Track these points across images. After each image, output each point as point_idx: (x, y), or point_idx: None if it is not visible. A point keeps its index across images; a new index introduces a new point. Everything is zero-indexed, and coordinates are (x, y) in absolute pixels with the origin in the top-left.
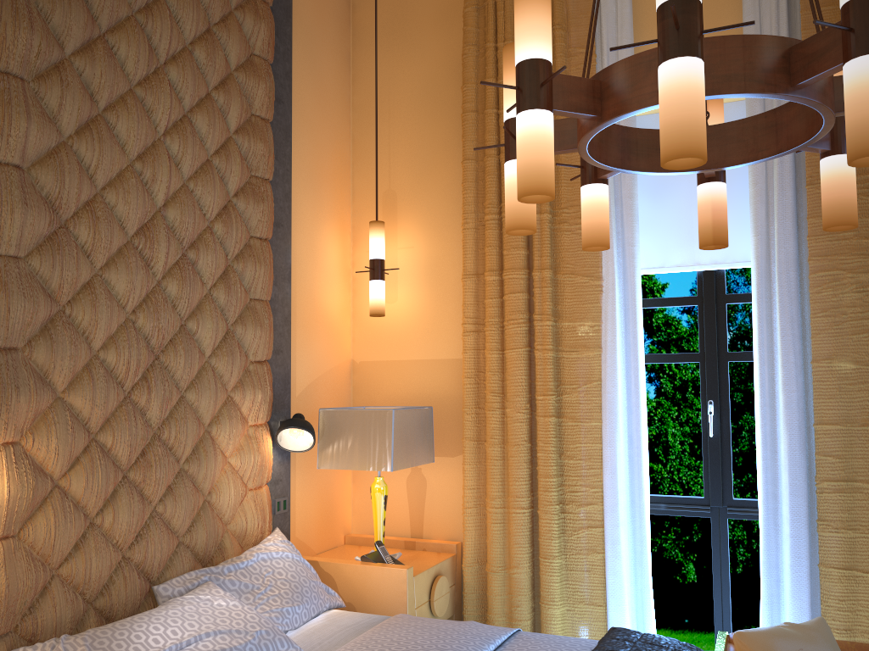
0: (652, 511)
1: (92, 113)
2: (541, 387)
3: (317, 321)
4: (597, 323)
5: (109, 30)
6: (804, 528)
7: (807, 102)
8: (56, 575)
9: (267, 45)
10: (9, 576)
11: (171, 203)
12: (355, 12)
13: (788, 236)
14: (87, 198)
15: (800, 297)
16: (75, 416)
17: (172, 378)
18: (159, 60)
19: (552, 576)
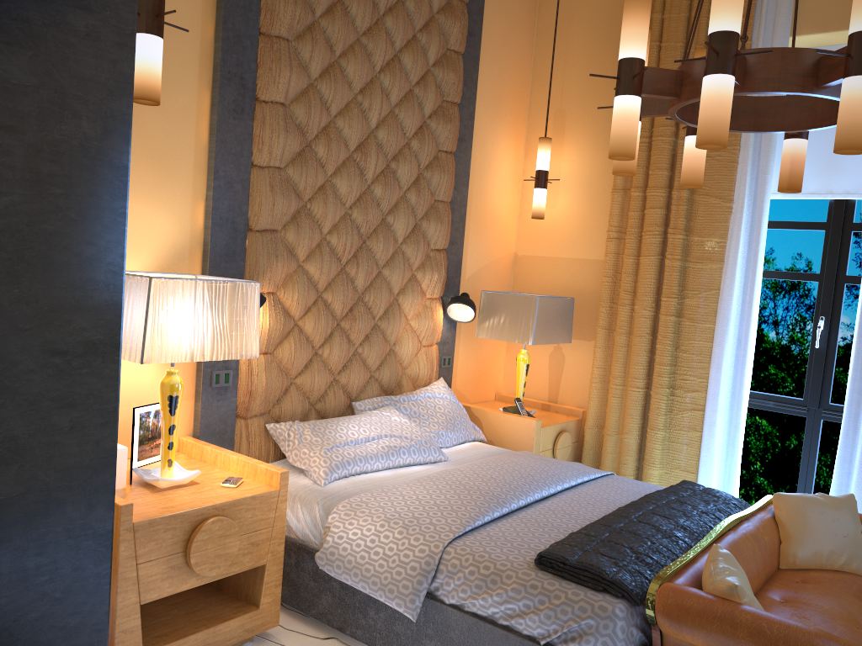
0: (755, 405)
1: (331, 60)
2: (666, 291)
3: (488, 220)
4: (723, 240)
5: None
6: None
7: (831, 97)
8: (293, 382)
9: None
10: (267, 378)
11: (381, 125)
12: None
13: None
14: (324, 125)
15: None
16: (309, 279)
17: (373, 258)
18: (379, 13)
19: (655, 444)
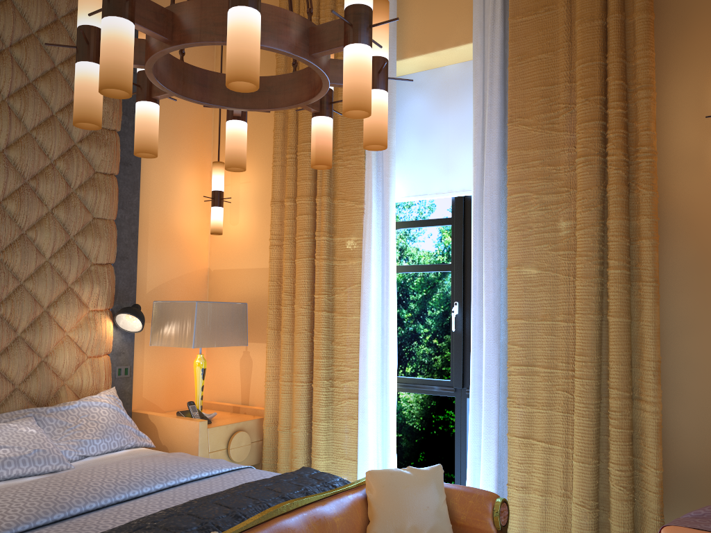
0: (414, 390)
1: None
2: (317, 288)
3: (171, 238)
4: (359, 238)
5: None
6: (495, 403)
7: None
8: None
9: None
10: None
11: (13, 146)
12: None
13: (493, 166)
14: None
15: (506, 216)
16: None
17: (12, 271)
18: (5, 44)
19: (318, 435)
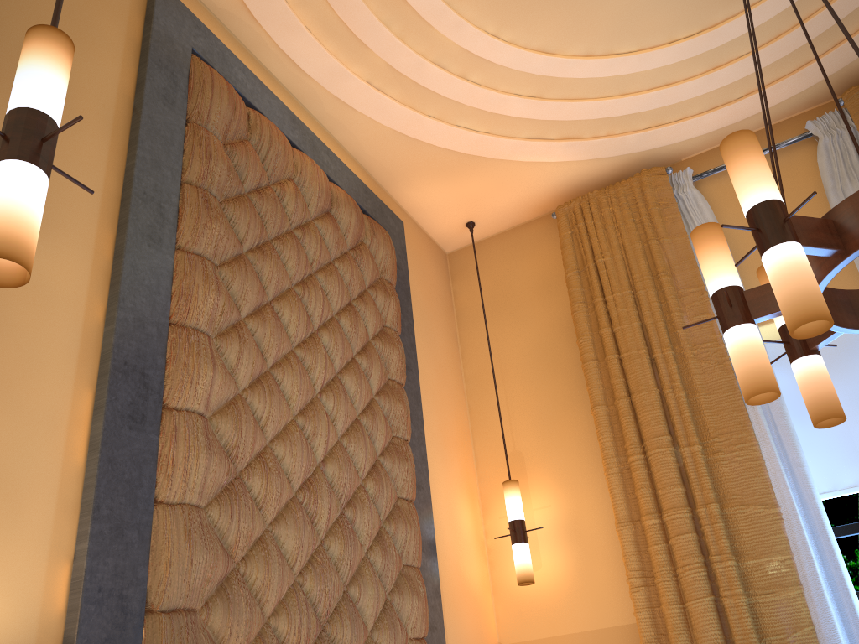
0: None
1: (263, 368)
2: (741, 642)
3: (462, 596)
4: (788, 556)
5: (274, 299)
6: None
7: None
8: None
9: (396, 318)
10: None
11: (329, 458)
12: (456, 297)
13: None
14: (259, 449)
15: None
16: None
17: None
18: (313, 326)
19: None
